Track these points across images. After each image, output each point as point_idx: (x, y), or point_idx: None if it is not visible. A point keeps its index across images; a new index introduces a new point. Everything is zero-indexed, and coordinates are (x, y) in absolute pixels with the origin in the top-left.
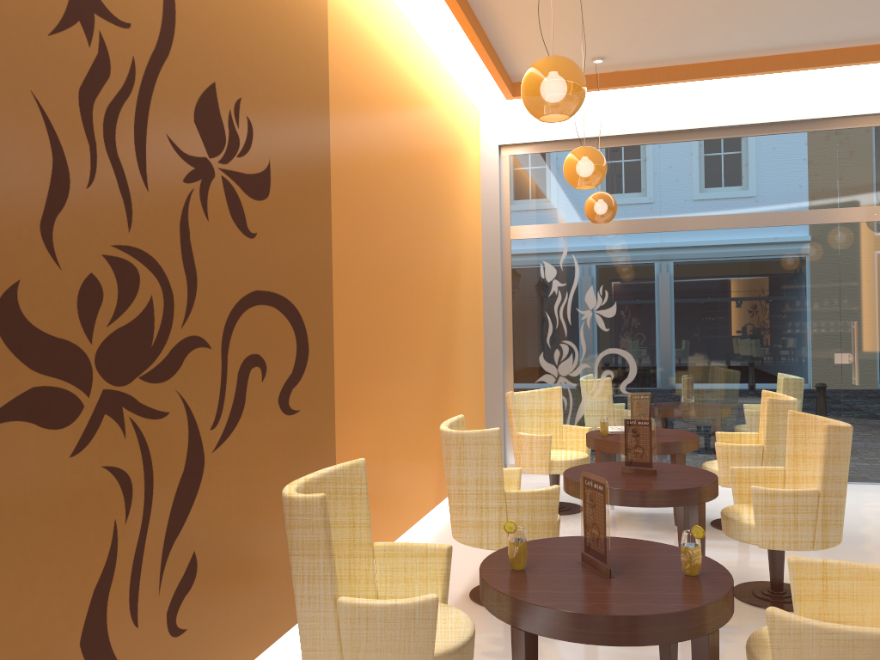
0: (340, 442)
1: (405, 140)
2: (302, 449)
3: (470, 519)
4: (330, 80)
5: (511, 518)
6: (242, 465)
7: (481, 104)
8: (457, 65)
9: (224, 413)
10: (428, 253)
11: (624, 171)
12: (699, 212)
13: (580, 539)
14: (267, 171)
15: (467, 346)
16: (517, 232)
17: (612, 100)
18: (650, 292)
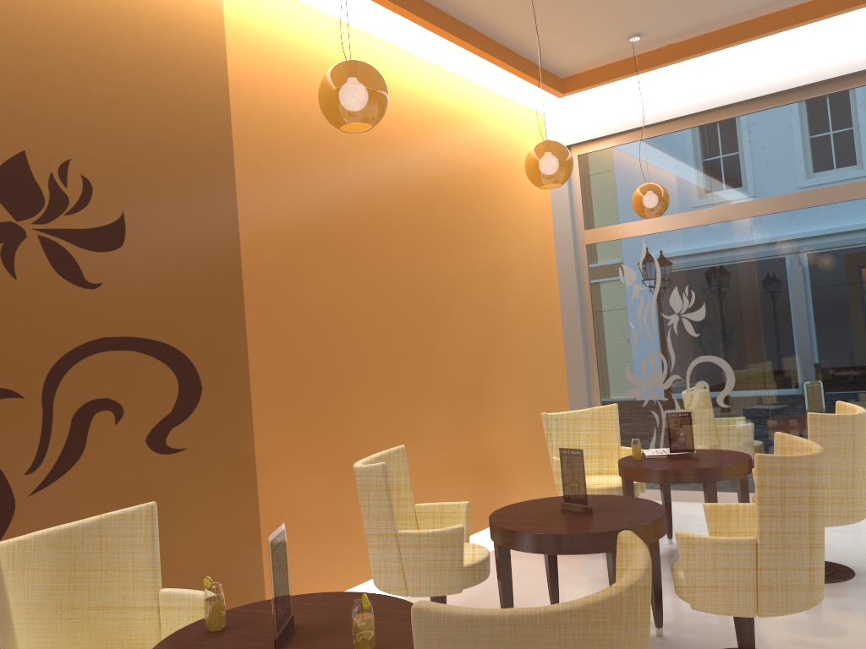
0: (267, 476)
1: (385, 162)
2: (194, 486)
3: (373, 560)
4: (234, 121)
5: (405, 561)
6: (82, 506)
7: (538, 107)
8: (476, 74)
9: (49, 458)
10: (438, 272)
11: (701, 153)
12: (795, 188)
13: (347, 596)
14: (119, 222)
15: (527, 364)
16: (592, 236)
17: (679, 76)
18: (744, 288)
